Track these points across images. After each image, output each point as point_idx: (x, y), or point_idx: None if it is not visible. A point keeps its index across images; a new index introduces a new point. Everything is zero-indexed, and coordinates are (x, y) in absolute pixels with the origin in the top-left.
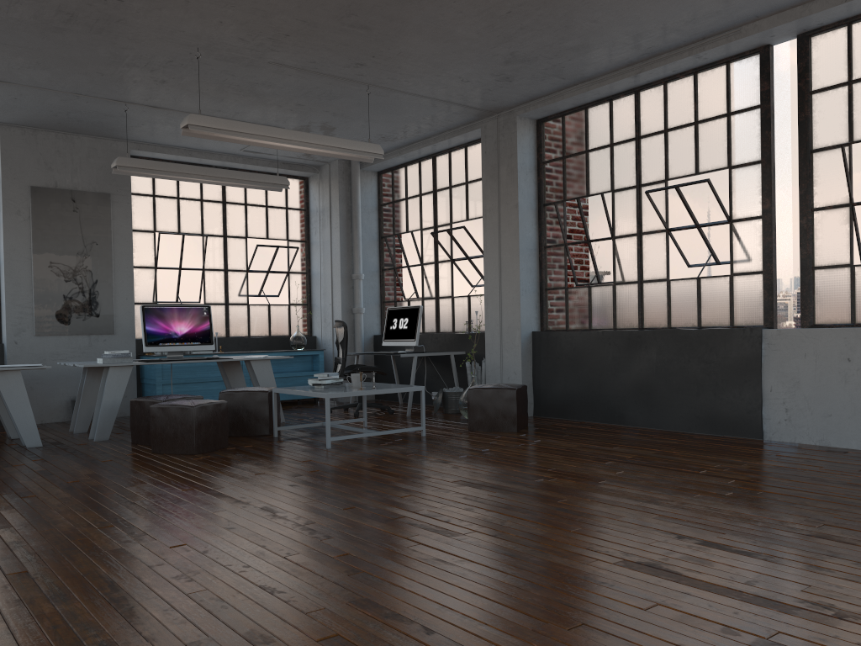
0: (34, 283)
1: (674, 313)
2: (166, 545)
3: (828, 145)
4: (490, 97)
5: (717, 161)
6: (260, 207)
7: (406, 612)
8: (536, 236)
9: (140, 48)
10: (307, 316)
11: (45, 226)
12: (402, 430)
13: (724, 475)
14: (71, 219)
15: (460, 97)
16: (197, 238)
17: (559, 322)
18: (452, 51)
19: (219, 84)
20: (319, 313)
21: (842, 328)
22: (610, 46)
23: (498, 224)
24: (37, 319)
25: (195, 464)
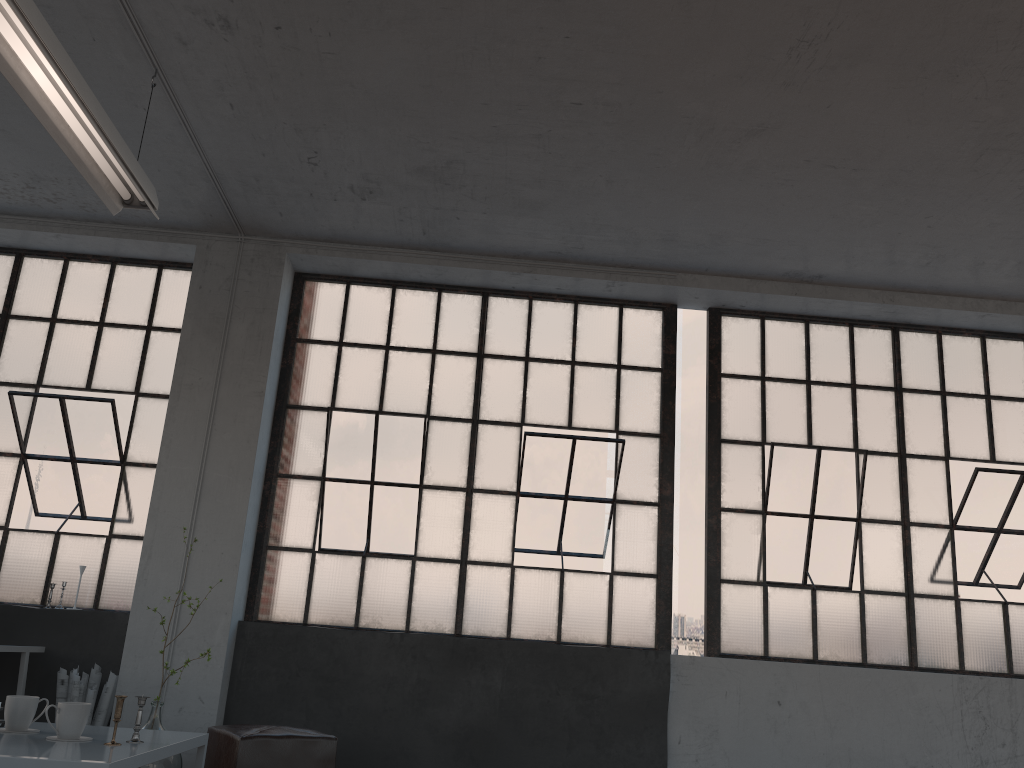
0: None
1: (519, 617)
2: None
3: (739, 438)
4: (286, 207)
5: (600, 419)
6: None
7: None
8: (267, 454)
9: None
10: None
11: None
12: None
13: None
14: None
15: (250, 181)
16: None
17: (289, 609)
18: (398, 106)
19: None
20: None
21: (772, 661)
22: (553, 223)
23: (209, 414)
24: None
25: None
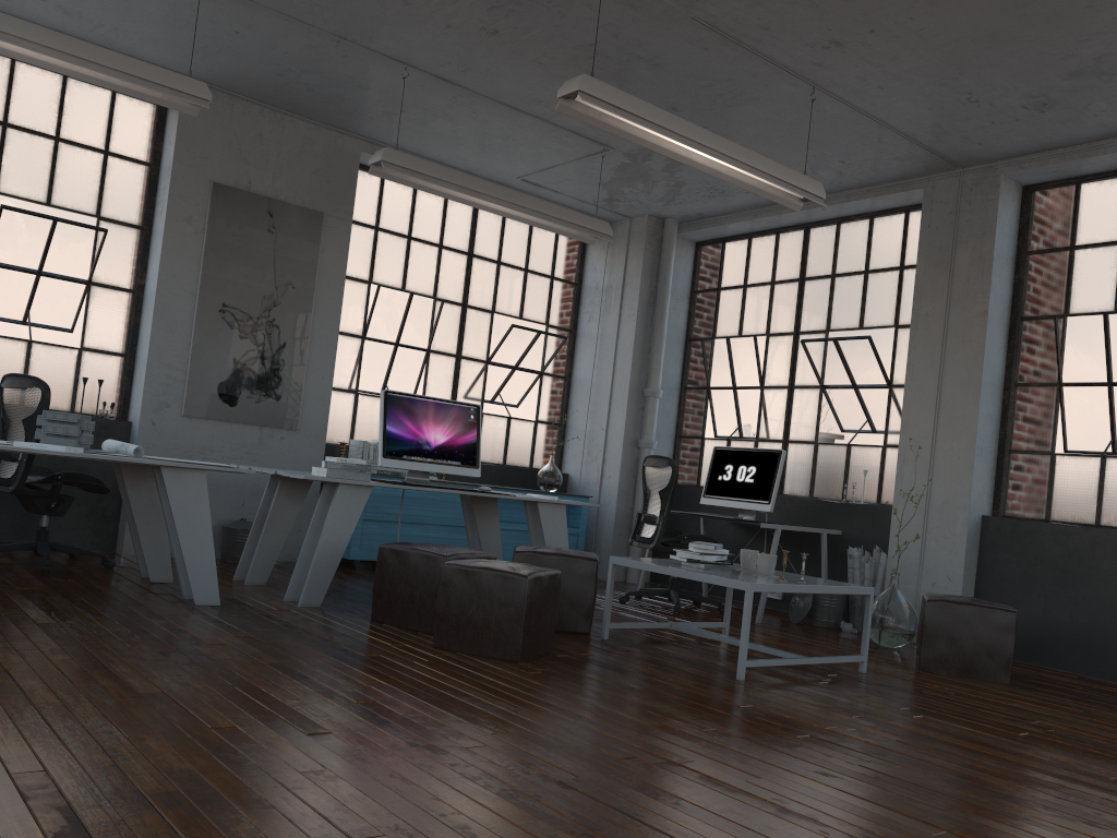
0: (195, 333)
1: None
2: None
3: None
4: (979, 138)
5: None
6: (517, 270)
7: None
8: (1003, 366)
9: None
10: (557, 442)
11: (225, 247)
12: (838, 658)
13: None
14: (263, 243)
15: (934, 129)
16: (429, 301)
17: (1031, 506)
18: (1009, 39)
19: (578, 50)
20: (578, 440)
21: None
22: None
23: (941, 338)
24: (190, 390)
25: (550, 687)
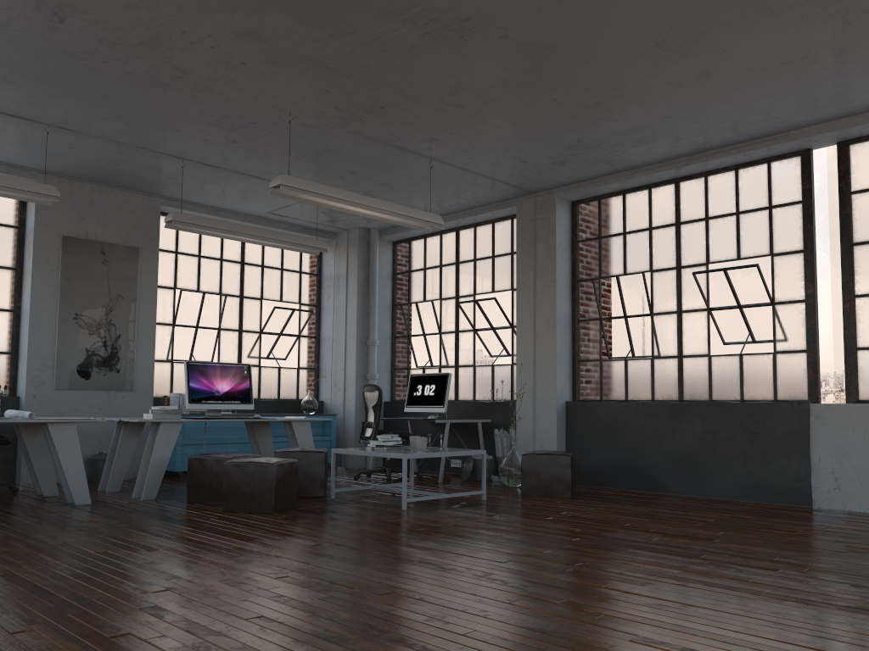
0: (58, 334)
1: (716, 386)
2: (371, 593)
3: (868, 239)
4: (536, 178)
5: (759, 248)
6: (275, 269)
7: (697, 647)
8: (570, 310)
9: (233, 108)
10: (314, 380)
11: (74, 277)
12: (466, 493)
13: (820, 536)
14: (100, 271)
15: (509, 175)
16: (216, 297)
17: (593, 393)
18: (526, 134)
19: (287, 148)
20: (328, 377)
21: None
22: (669, 140)
23: (533, 296)
24: (58, 372)
25: (287, 522)
